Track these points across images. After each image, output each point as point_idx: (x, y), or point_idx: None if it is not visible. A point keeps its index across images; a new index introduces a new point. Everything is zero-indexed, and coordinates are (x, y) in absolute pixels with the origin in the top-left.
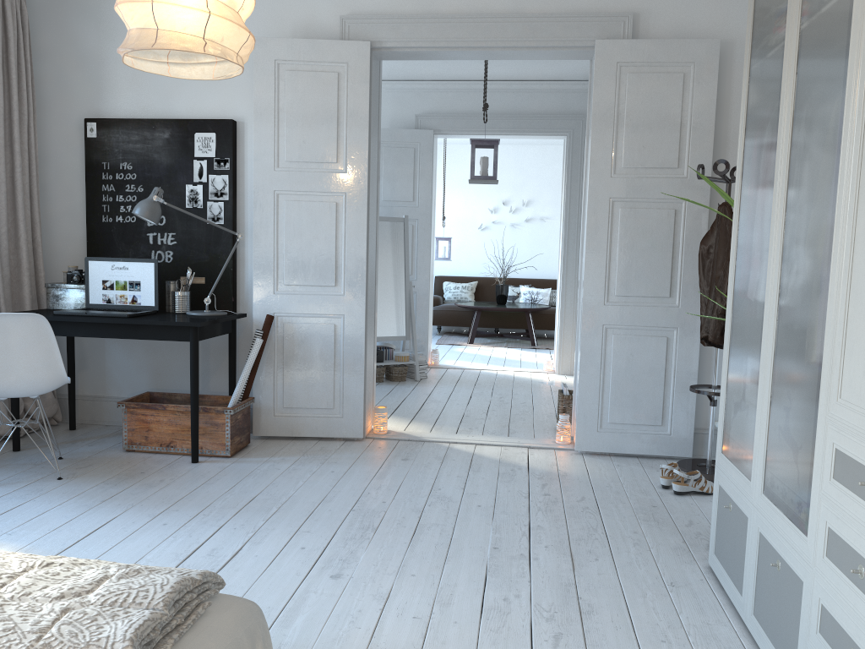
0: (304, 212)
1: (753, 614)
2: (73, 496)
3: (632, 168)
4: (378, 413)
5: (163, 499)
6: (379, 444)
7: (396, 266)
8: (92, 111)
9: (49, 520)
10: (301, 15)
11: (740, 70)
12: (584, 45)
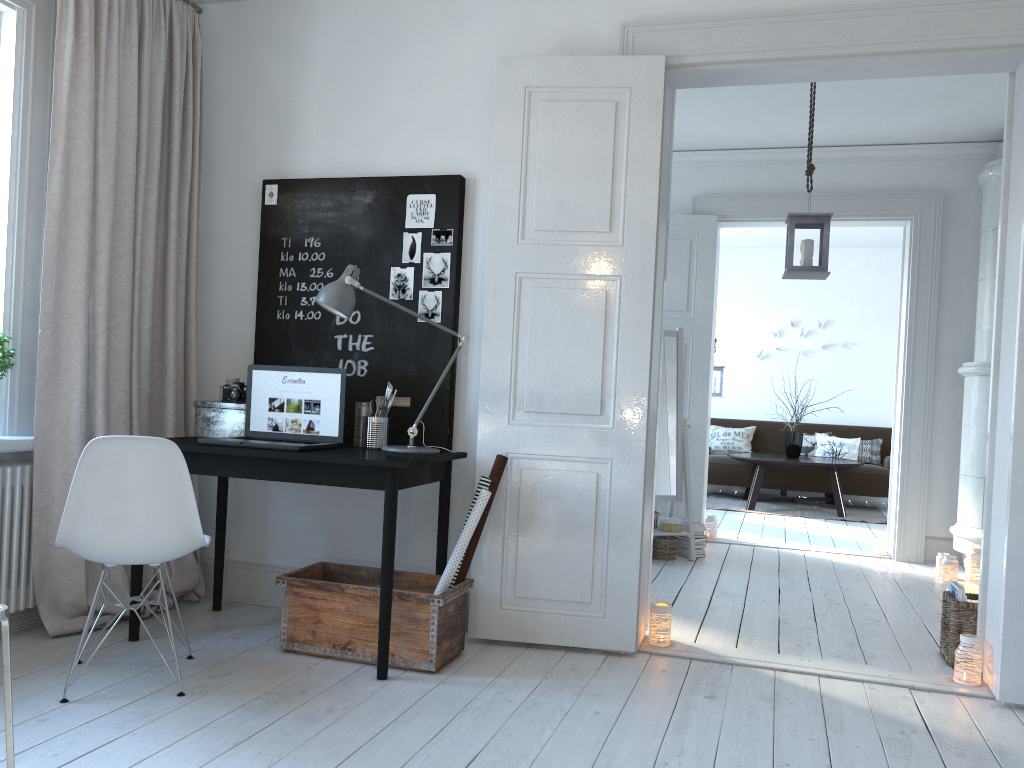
0: (558, 304)
1: None
2: (194, 730)
3: None
4: (657, 614)
5: (329, 749)
6: (662, 665)
7: (665, 397)
8: (274, 171)
9: None
10: (563, 27)
11: None
12: (1012, 42)
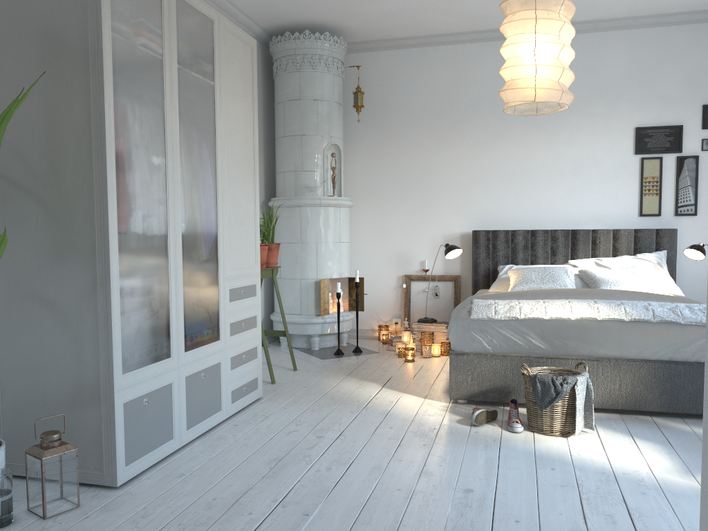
0: None
1: (186, 431)
2: None
3: None
4: None
5: None
6: None
7: None
8: None
9: None
10: None
11: None
12: None
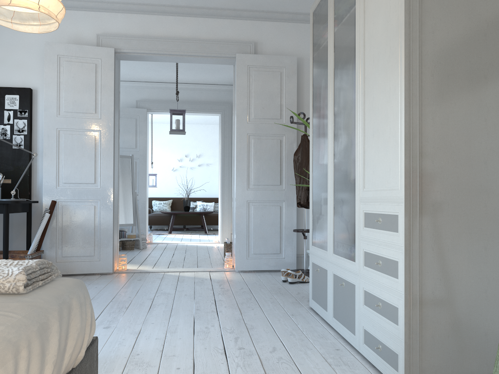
0: (75, 141)
1: (333, 317)
2: None
3: (257, 118)
4: (121, 258)
5: None
6: (123, 275)
7: (127, 183)
8: None
9: None
10: (73, 32)
11: (307, 72)
12: (230, 56)
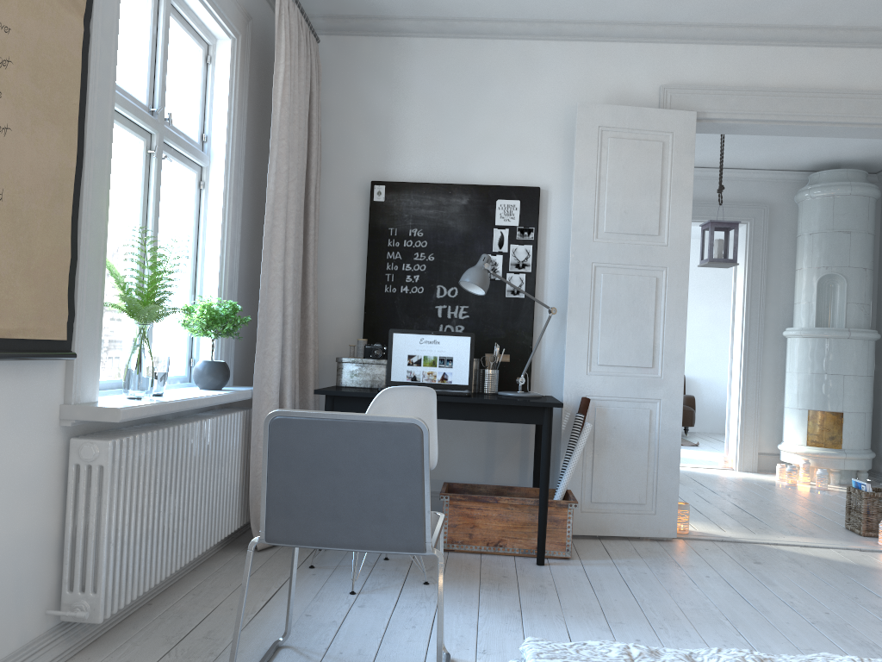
0: (622, 287)
1: None
2: (476, 605)
3: None
4: (681, 510)
5: (583, 609)
6: (700, 545)
7: None
8: (377, 174)
9: (500, 635)
10: (615, 83)
11: None
12: None
